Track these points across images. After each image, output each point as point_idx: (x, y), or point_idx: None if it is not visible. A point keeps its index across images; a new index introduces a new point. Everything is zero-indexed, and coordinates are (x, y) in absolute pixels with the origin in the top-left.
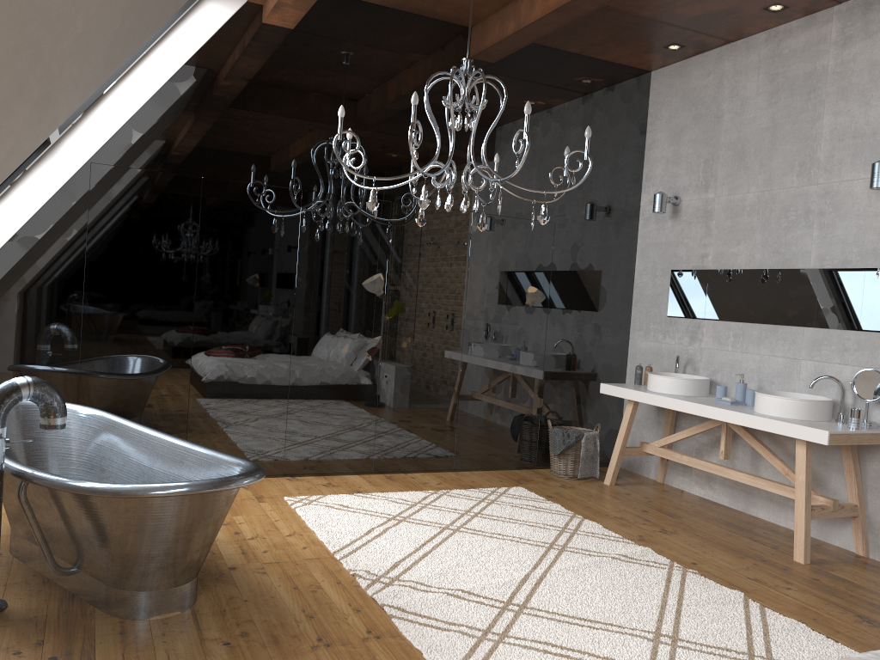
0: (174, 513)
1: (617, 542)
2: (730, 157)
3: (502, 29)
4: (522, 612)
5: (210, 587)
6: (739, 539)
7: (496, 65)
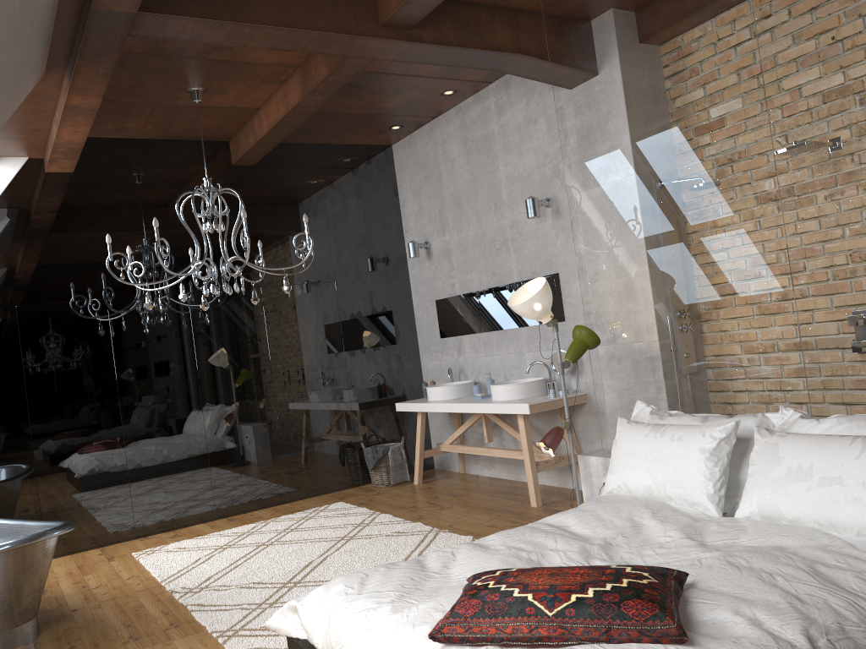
0: None
1: (398, 524)
2: (453, 206)
3: (247, 142)
4: (295, 586)
5: (52, 626)
6: (499, 500)
7: (256, 166)
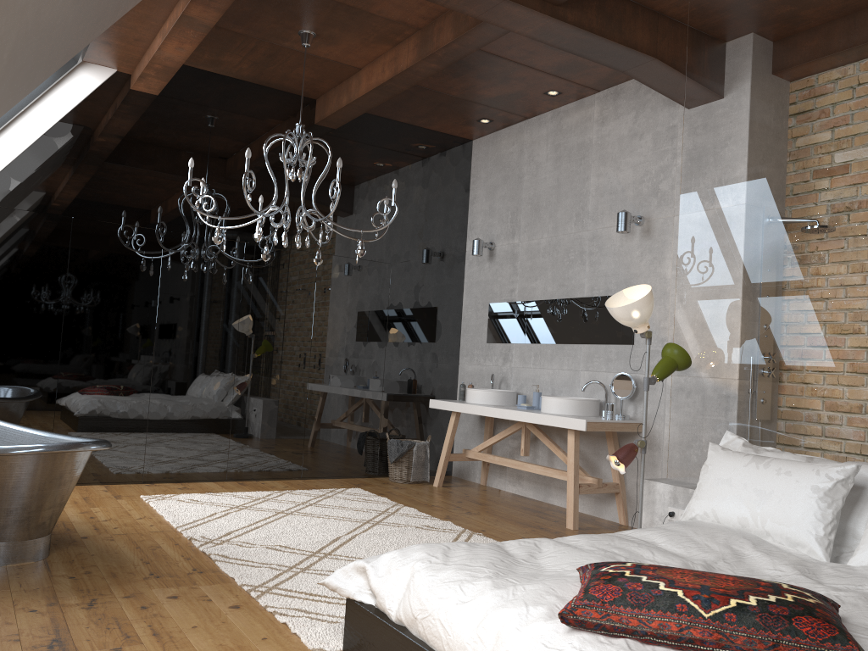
0: (30, 472)
1: (425, 519)
2: (529, 210)
3: (338, 102)
4: (326, 557)
5: (62, 548)
6: (530, 517)
7: (338, 131)
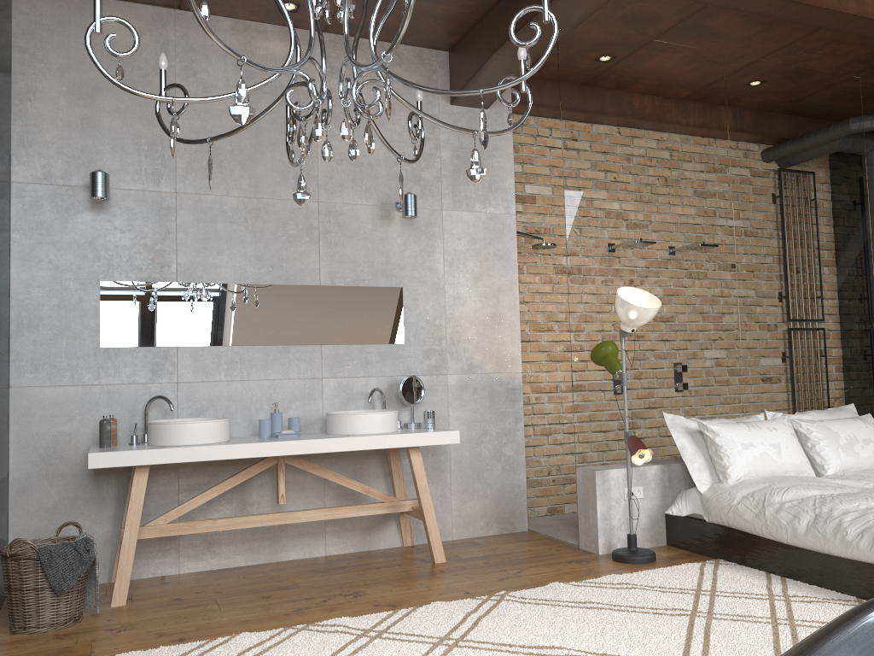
0: None
1: (414, 614)
2: (194, 149)
3: None
4: None
5: None
6: (373, 572)
7: None
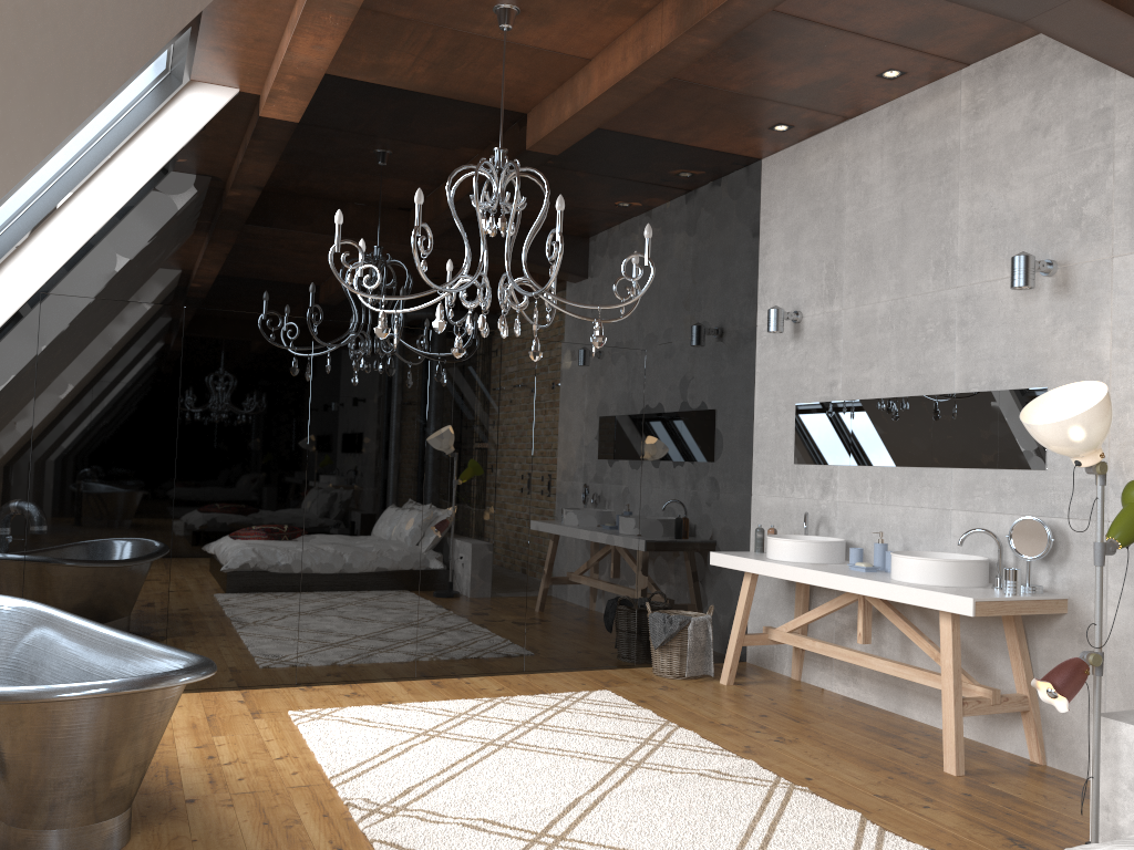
0: (83, 723)
1: (713, 755)
2: (856, 259)
3: (559, 113)
4: (557, 845)
5: (152, 825)
6: (879, 747)
7: (560, 158)
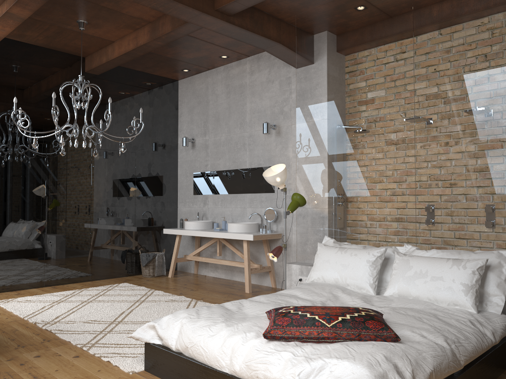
0: None
1: (169, 296)
2: (214, 120)
3: (100, 60)
4: (119, 323)
5: None
6: (225, 288)
7: (99, 76)
